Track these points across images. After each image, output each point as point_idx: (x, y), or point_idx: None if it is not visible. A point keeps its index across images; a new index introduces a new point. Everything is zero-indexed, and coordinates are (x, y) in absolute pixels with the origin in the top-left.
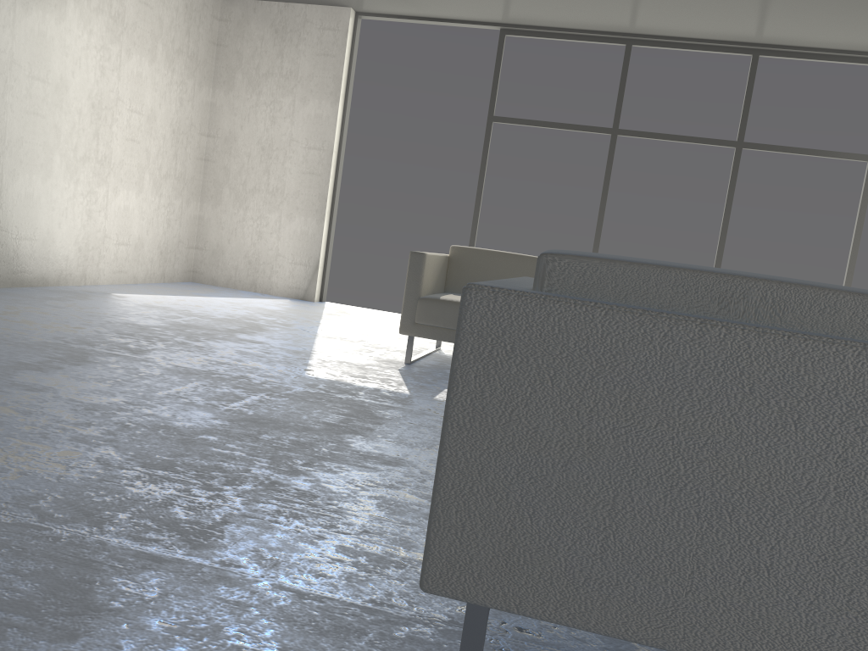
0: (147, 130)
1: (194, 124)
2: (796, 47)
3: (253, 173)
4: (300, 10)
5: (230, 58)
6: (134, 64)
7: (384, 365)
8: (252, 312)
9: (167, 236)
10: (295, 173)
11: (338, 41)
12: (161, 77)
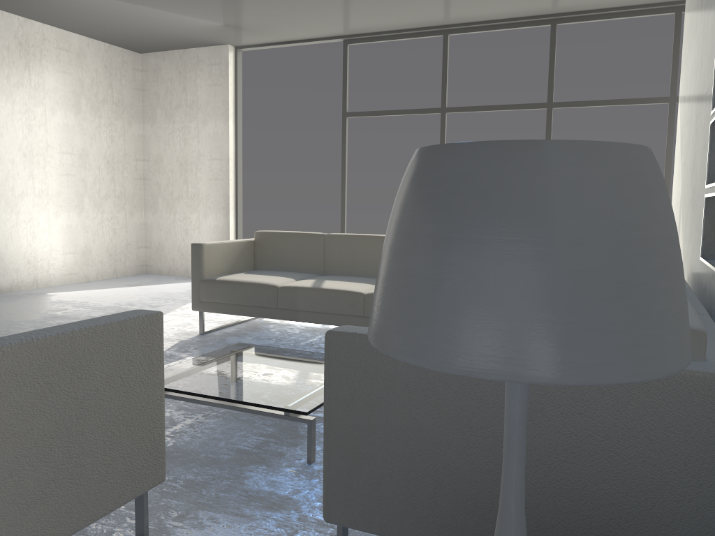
0: (81, 164)
1: (128, 153)
2: (586, 11)
3: (177, 184)
4: (194, 53)
5: (152, 98)
6: (60, 118)
7: (173, 338)
8: (146, 297)
9: (114, 241)
10: (205, 180)
11: (222, 72)
12: (88, 123)
